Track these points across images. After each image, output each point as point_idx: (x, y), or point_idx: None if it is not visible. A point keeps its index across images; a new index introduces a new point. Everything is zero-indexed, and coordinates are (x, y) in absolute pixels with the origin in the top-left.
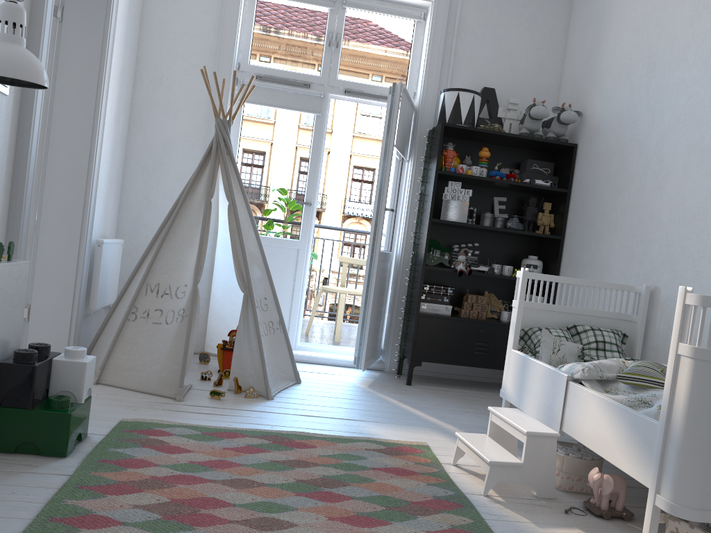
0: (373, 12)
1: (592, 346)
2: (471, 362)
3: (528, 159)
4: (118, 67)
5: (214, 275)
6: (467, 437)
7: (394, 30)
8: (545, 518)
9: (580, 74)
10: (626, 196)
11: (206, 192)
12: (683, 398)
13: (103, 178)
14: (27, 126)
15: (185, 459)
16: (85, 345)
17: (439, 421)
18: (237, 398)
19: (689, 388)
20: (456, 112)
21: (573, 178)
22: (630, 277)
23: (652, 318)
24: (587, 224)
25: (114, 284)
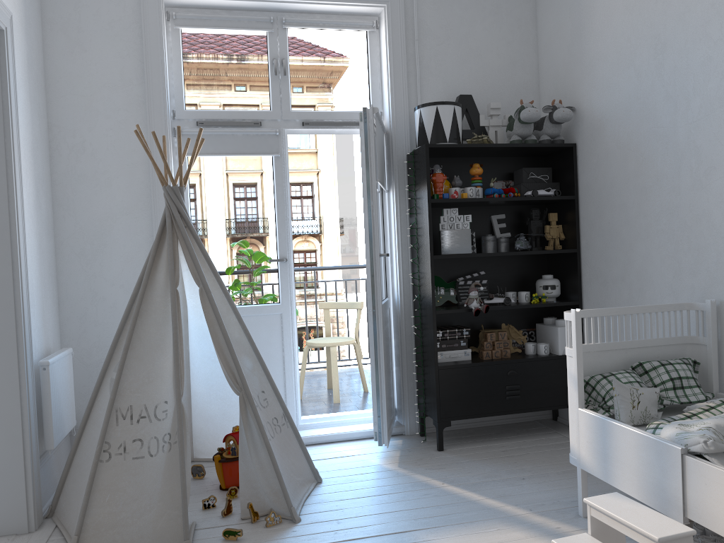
0: (319, 28)
1: (668, 386)
2: (504, 410)
3: (523, 168)
4: (28, 142)
5: (192, 370)
6: None
7: (345, 45)
8: None
9: (563, 65)
10: (656, 198)
11: (170, 281)
12: None
13: (33, 281)
14: None
15: None
16: (47, 492)
17: (502, 504)
18: (257, 530)
19: None
20: (438, 130)
21: (577, 181)
22: (681, 291)
23: None
24: (608, 233)
25: (71, 404)
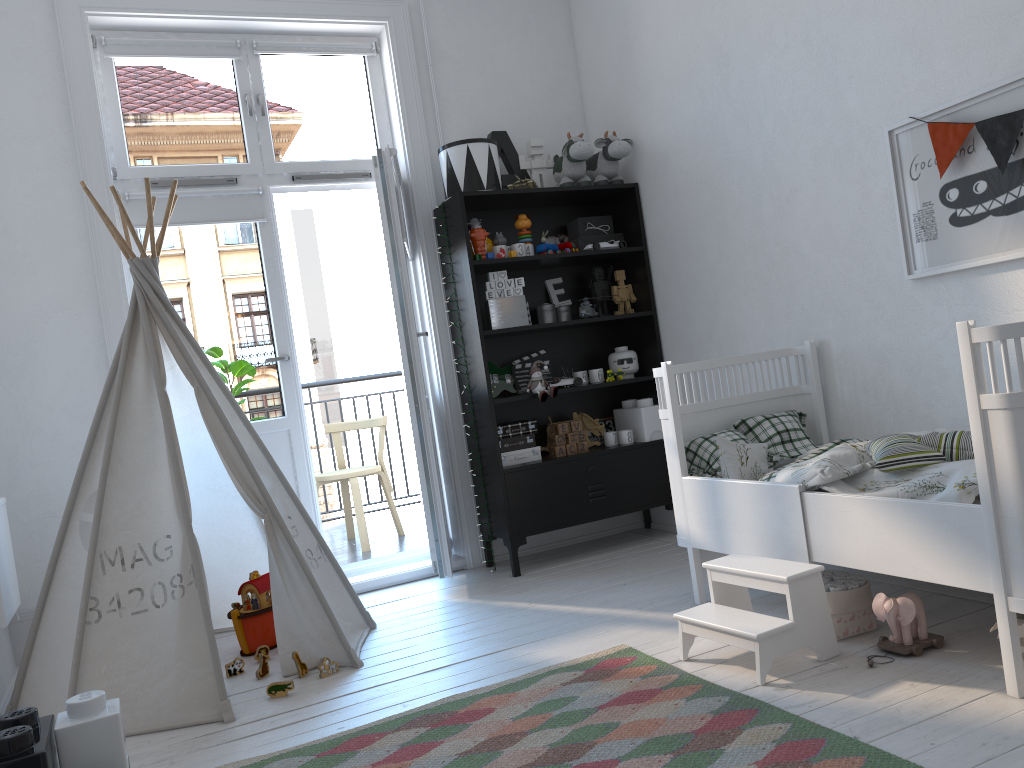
0: (302, 53)
1: (776, 440)
2: (589, 516)
3: (579, 218)
4: None
5: None
6: (695, 615)
7: (338, 75)
8: (857, 683)
9: (613, 90)
10: (738, 235)
11: (155, 379)
12: (1009, 462)
13: None
14: None
15: None
16: None
17: (606, 610)
18: (310, 682)
19: (1014, 448)
20: (472, 174)
21: (644, 229)
22: (777, 338)
23: (828, 382)
24: (687, 285)
25: (13, 574)
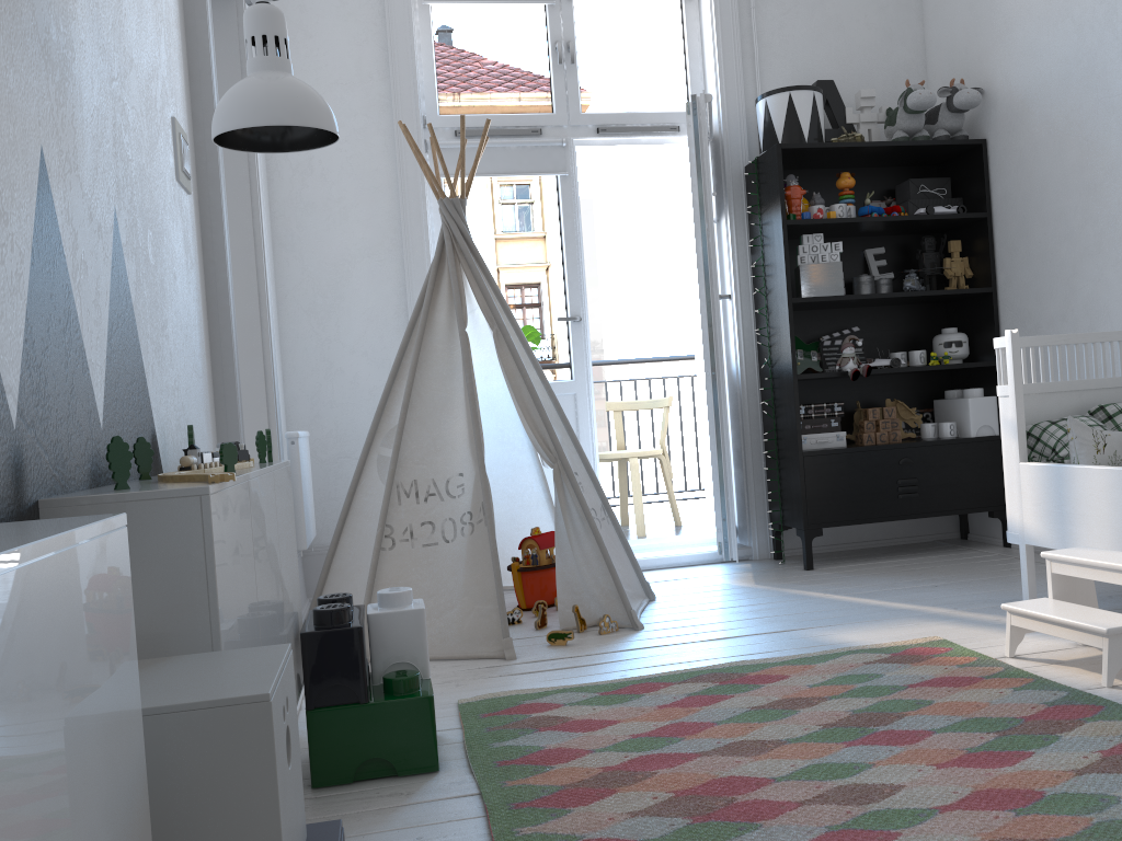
0: None
1: None
2: (897, 513)
3: (910, 180)
4: None
5: None
6: (1028, 607)
7: (652, 20)
8: None
9: (964, 32)
10: (1111, 195)
11: (457, 318)
12: None
13: None
14: (218, 244)
15: (621, 734)
16: None
17: (914, 606)
18: (589, 637)
19: None
20: (792, 125)
21: (990, 193)
22: None
23: None
24: (1038, 257)
25: (311, 505)
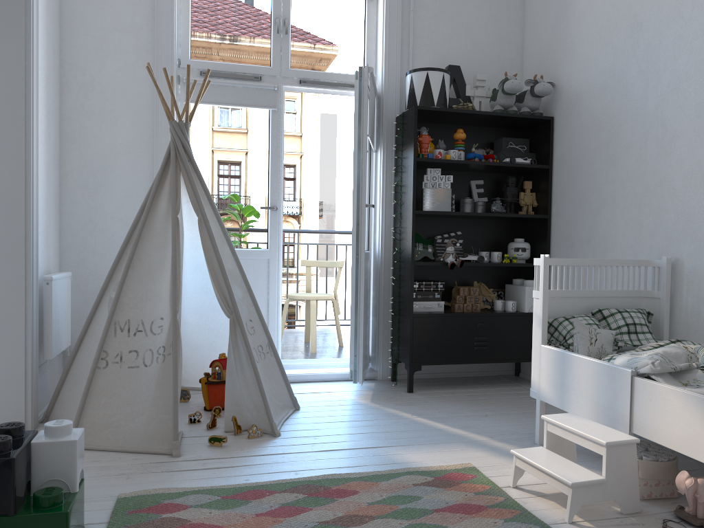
0: None
1: (624, 330)
2: (472, 359)
3: (503, 138)
4: (43, 72)
5: (184, 300)
6: (527, 454)
7: (344, 11)
8: None
9: (547, 44)
10: (624, 166)
11: (171, 208)
12: None
13: (40, 203)
14: None
15: None
16: (42, 402)
17: (466, 432)
18: (240, 440)
19: None
20: (427, 94)
21: (552, 152)
22: (641, 250)
23: (676, 292)
24: (577, 199)
25: (67, 324)
